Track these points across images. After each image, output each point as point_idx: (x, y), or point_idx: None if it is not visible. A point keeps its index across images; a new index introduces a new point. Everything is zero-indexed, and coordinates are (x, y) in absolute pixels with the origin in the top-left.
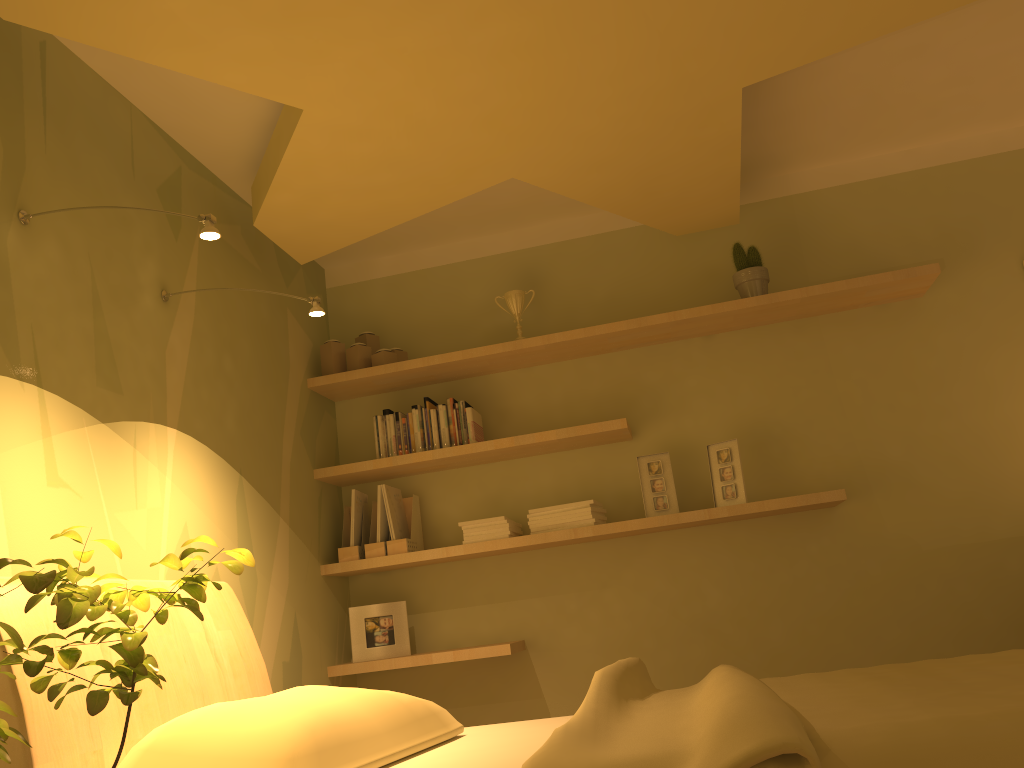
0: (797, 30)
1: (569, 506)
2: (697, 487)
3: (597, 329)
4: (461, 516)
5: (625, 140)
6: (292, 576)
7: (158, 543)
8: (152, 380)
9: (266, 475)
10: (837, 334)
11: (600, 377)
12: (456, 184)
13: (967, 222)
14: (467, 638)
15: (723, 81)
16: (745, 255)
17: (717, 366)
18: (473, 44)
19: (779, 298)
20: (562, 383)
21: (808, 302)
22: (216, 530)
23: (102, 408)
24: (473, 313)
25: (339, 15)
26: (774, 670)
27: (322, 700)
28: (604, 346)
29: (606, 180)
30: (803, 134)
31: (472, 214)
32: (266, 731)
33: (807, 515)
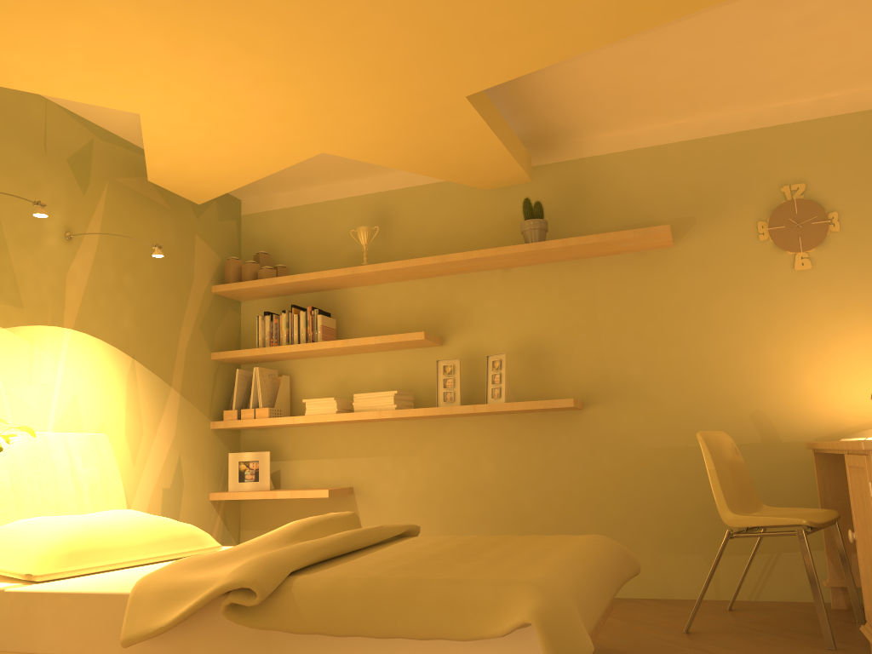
0: (482, 61)
1: (380, 394)
2: (485, 386)
3: (411, 262)
4: (319, 393)
5: (395, 129)
6: (179, 429)
7: (48, 407)
8: (52, 296)
9: (160, 358)
10: (603, 274)
11: (425, 296)
12: (282, 156)
13: (718, 187)
14: (315, 481)
15: (446, 93)
16: (531, 208)
17: (511, 293)
18: (236, 75)
19: (545, 246)
20: (398, 298)
21: (572, 249)
22: (105, 397)
23: (3, 318)
24: (340, 240)
25: (129, 61)
26: (523, 527)
27: (104, 521)
28: (425, 273)
29: (399, 154)
30: (578, 113)
31: (335, 166)
32: (44, 538)
33: (562, 414)
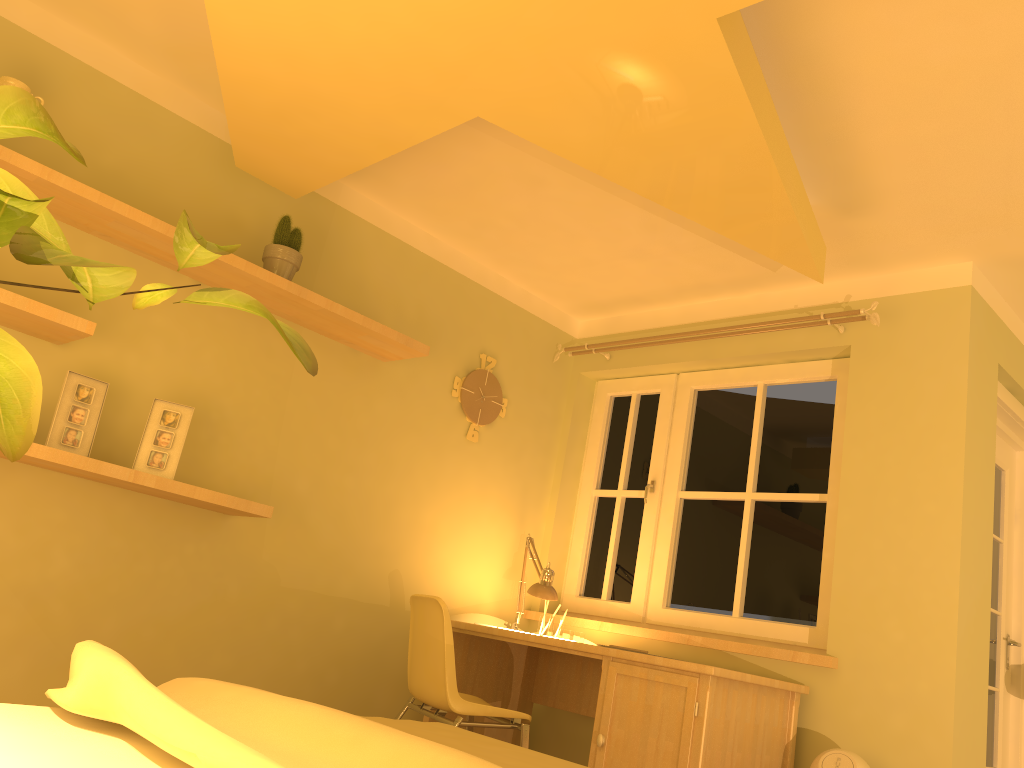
0: (568, 119)
1: None
2: (105, 435)
3: (117, 205)
4: None
5: (345, 64)
6: None
7: None
8: None
9: None
10: None
11: None
12: None
13: (439, 322)
14: None
15: (478, 100)
16: (290, 233)
17: (193, 319)
18: None
19: (307, 296)
20: None
21: (321, 314)
22: None
23: None
24: None
25: None
26: None
27: None
28: (94, 224)
29: (271, 75)
30: (398, 168)
31: None
32: None
33: (201, 513)
